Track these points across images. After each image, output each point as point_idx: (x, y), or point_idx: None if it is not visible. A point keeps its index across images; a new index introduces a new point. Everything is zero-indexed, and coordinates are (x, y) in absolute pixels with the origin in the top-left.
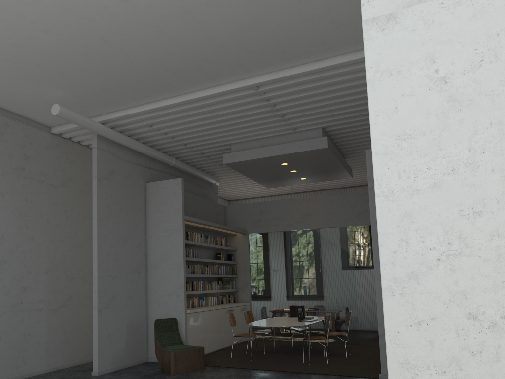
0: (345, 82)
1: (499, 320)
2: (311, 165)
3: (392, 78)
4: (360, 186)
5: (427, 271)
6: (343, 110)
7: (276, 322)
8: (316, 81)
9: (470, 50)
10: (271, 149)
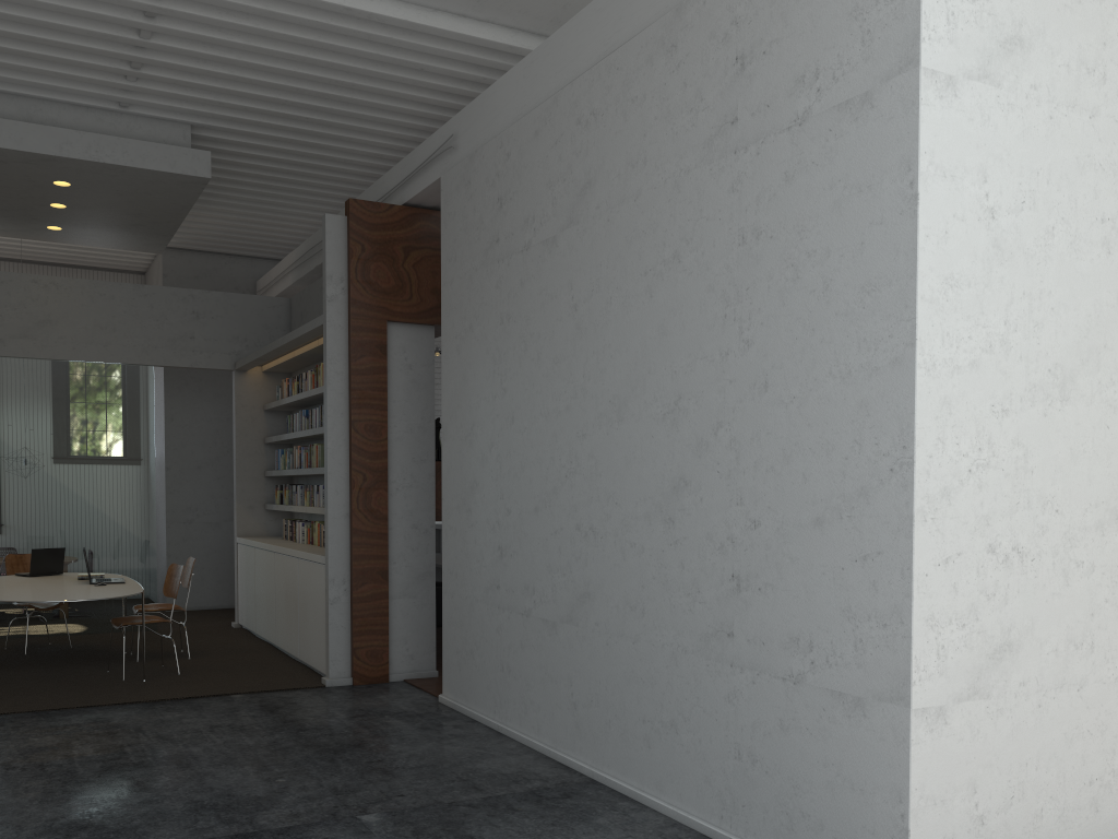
0: (340, 54)
1: (1010, 552)
2: (120, 204)
3: (945, 184)
4: (109, 271)
5: (959, 486)
6: (272, 107)
7: (52, 591)
8: (296, 26)
9: (1016, 182)
10: (62, 137)
